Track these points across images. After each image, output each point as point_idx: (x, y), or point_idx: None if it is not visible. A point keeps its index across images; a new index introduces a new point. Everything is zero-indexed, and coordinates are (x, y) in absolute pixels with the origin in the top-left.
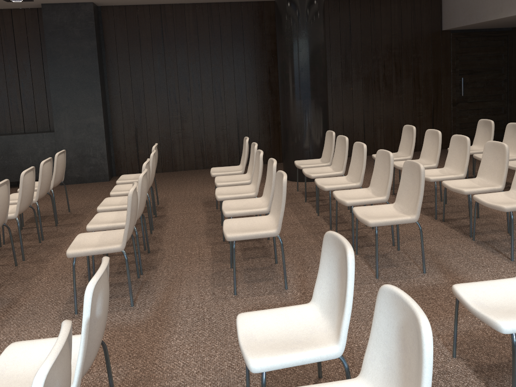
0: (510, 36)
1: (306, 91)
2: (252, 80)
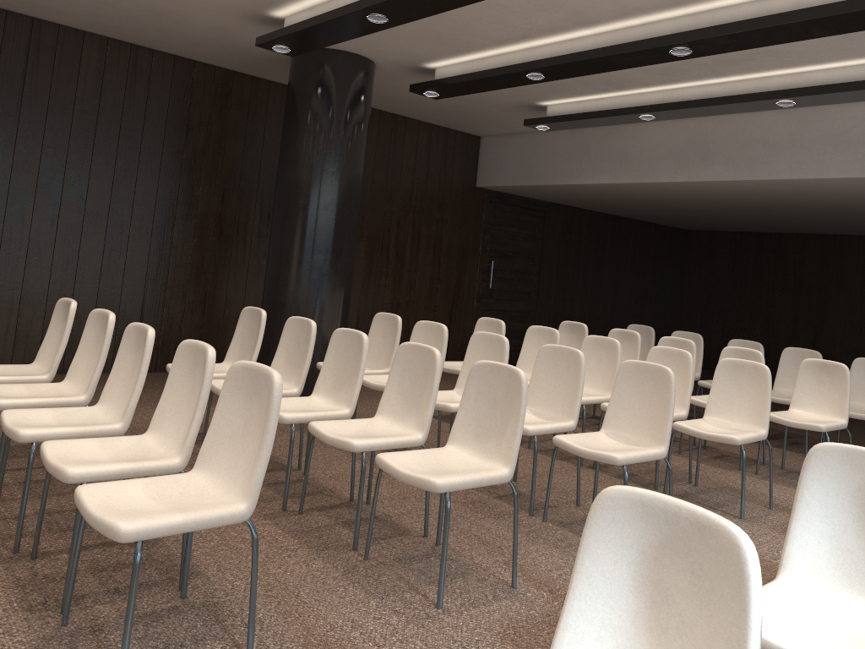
0: (547, 212)
1: (331, 241)
2: (190, 208)
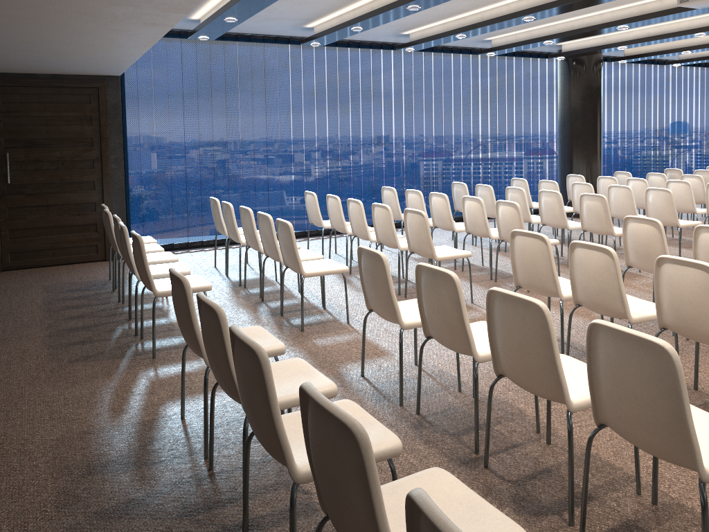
0: None
1: None
2: None
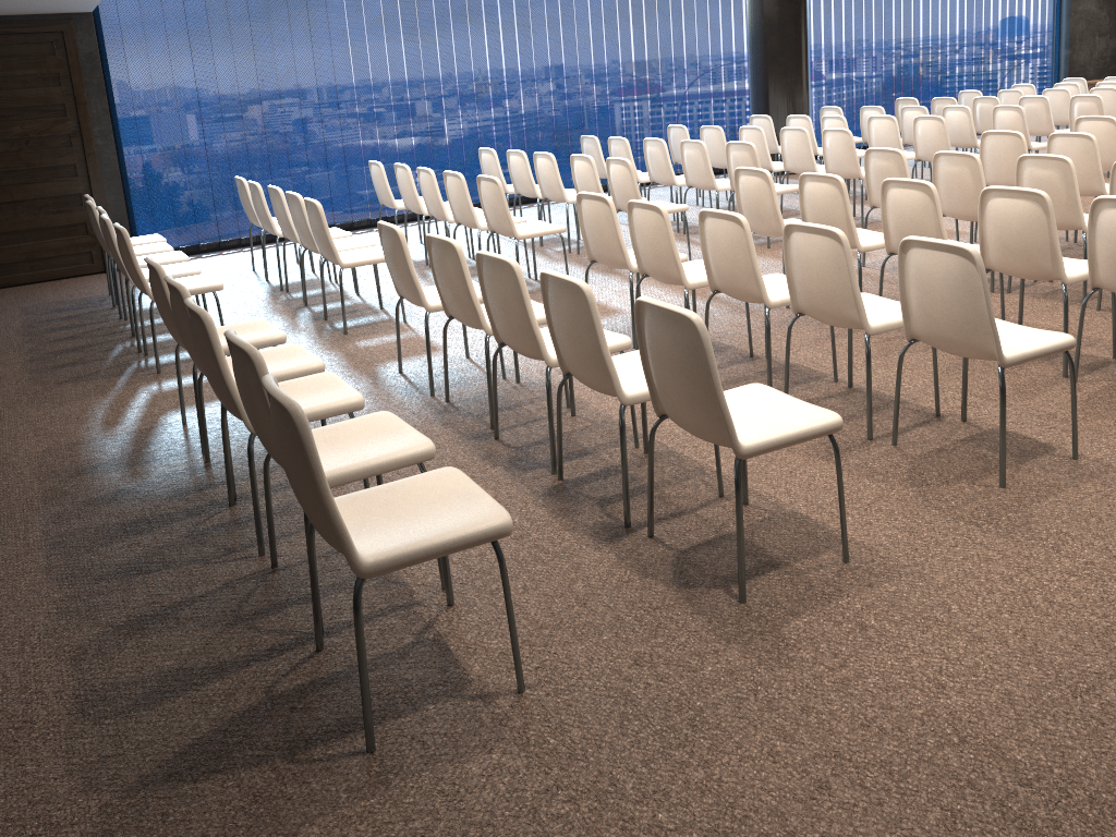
0: None
1: None
2: None
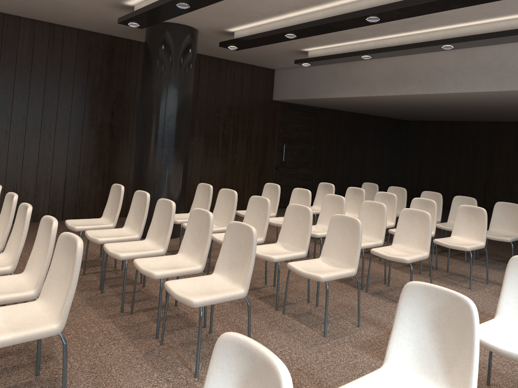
0: (319, 114)
1: (172, 140)
2: (92, 121)
